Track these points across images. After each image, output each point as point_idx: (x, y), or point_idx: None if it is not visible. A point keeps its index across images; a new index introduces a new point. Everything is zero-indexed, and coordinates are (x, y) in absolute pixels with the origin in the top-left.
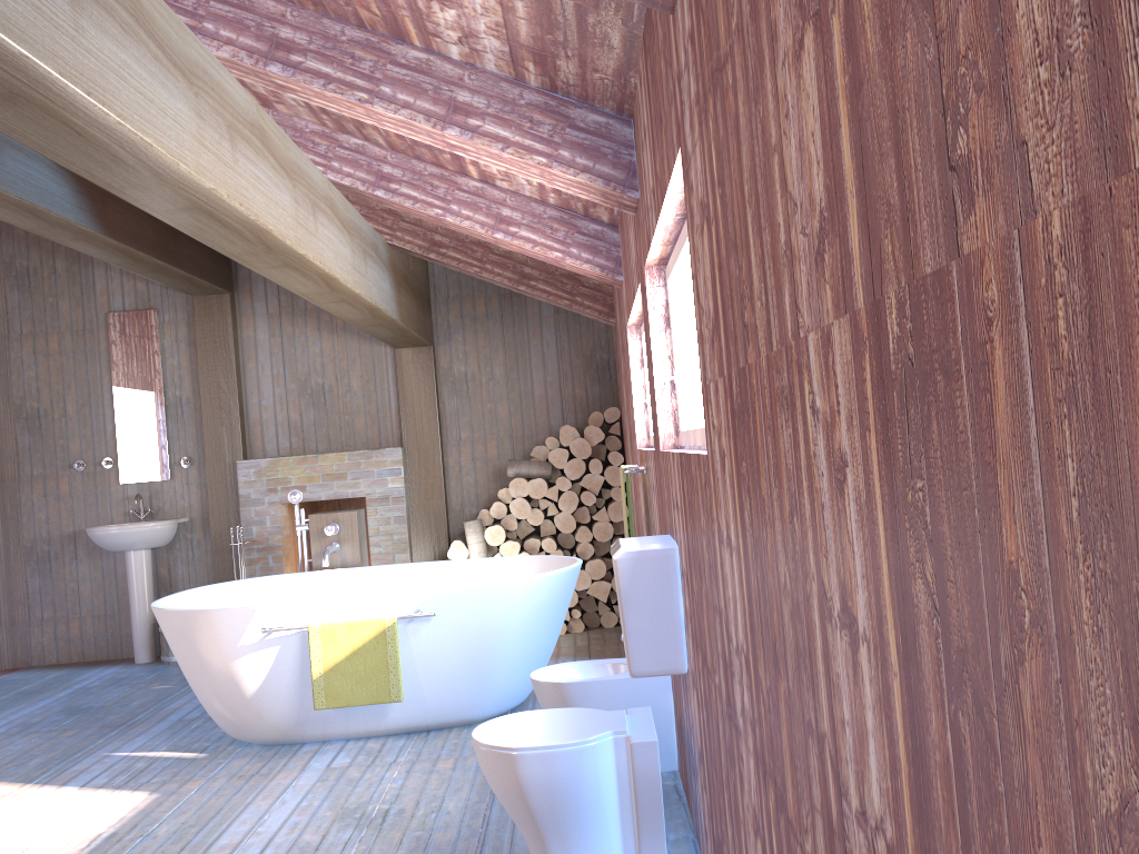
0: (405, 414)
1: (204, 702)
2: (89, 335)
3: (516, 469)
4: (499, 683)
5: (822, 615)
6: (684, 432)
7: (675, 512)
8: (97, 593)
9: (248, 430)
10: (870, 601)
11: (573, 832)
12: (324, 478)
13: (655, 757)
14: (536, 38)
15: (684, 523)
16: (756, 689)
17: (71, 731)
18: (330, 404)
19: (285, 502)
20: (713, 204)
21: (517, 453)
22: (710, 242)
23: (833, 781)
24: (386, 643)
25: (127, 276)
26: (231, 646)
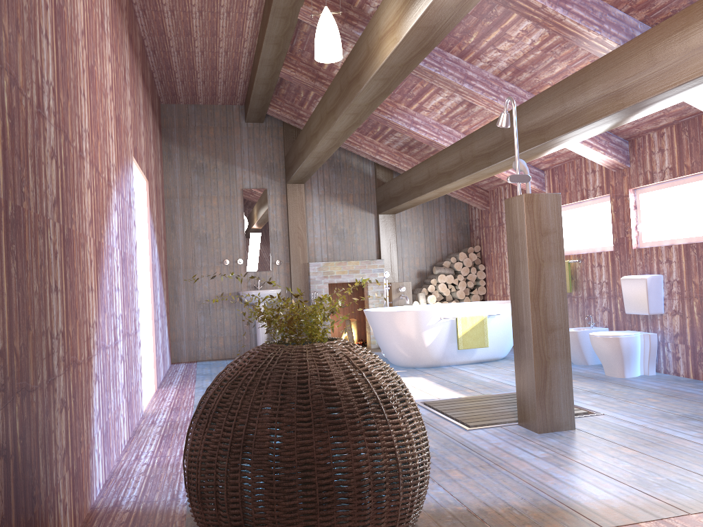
0: (382, 244)
1: (400, 350)
2: (232, 199)
3: (439, 270)
4: (510, 343)
5: None
6: (651, 241)
7: (663, 264)
8: (232, 325)
9: (308, 249)
10: None
11: (632, 362)
12: (349, 272)
13: (656, 339)
14: None
15: (683, 264)
16: None
17: None
18: (346, 238)
19: (331, 282)
20: None
21: (427, 264)
22: None
23: None
24: (483, 324)
25: (252, 171)
26: (424, 325)
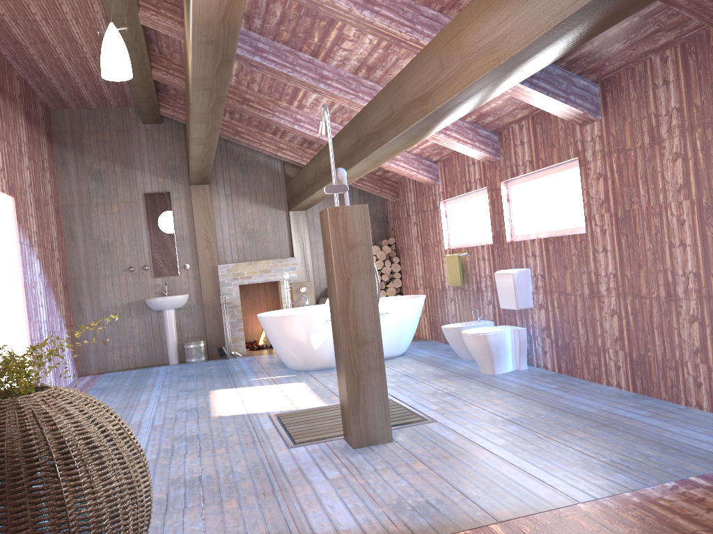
0: (294, 242)
1: (290, 355)
2: (134, 204)
3: None
4: (405, 340)
5: (670, 247)
6: (521, 235)
7: (529, 258)
8: (142, 333)
9: (217, 251)
10: (691, 239)
11: (501, 358)
12: (260, 272)
13: (525, 333)
14: (488, 111)
15: (544, 258)
16: (622, 278)
17: (206, 379)
18: (257, 237)
19: (242, 284)
20: (611, 175)
21: None
22: (605, 183)
23: (670, 275)
24: None
25: (153, 175)
26: (311, 328)
